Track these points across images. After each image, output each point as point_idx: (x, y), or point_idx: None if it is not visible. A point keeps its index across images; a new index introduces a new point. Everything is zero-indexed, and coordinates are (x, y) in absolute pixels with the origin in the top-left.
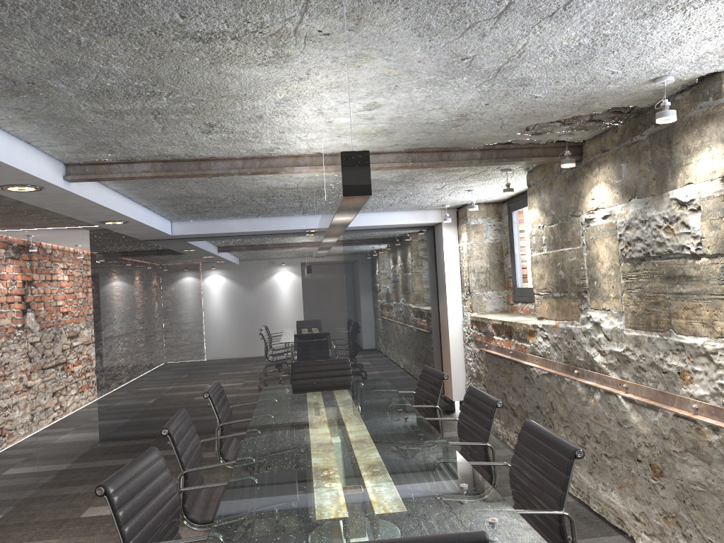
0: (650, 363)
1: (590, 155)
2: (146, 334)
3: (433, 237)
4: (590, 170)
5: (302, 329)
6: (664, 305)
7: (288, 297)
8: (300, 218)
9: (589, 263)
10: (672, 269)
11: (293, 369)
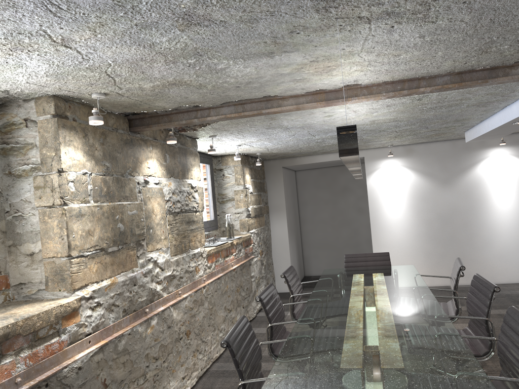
0: (185, 271)
1: (145, 134)
2: None
3: None
4: (145, 145)
5: None
6: (187, 237)
7: None
8: None
9: (146, 215)
10: (189, 218)
11: None
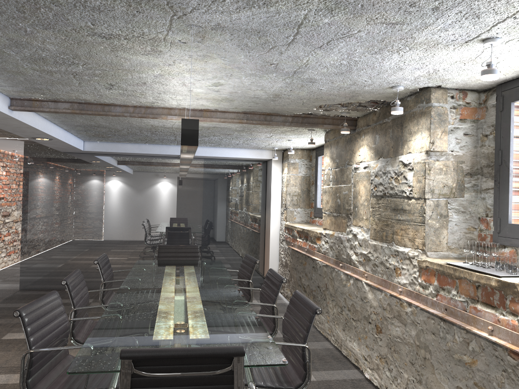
0: (380, 262)
1: (360, 127)
2: (59, 218)
3: (265, 168)
4: (359, 136)
5: (170, 223)
6: (391, 226)
7: (162, 200)
8: (175, 147)
9: (354, 196)
10: (397, 204)
11: (159, 250)
